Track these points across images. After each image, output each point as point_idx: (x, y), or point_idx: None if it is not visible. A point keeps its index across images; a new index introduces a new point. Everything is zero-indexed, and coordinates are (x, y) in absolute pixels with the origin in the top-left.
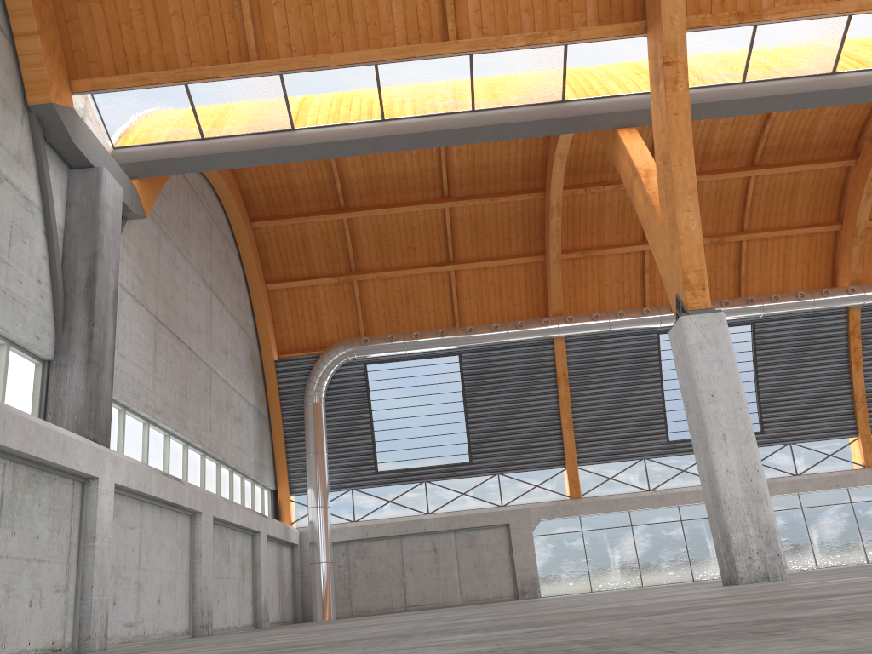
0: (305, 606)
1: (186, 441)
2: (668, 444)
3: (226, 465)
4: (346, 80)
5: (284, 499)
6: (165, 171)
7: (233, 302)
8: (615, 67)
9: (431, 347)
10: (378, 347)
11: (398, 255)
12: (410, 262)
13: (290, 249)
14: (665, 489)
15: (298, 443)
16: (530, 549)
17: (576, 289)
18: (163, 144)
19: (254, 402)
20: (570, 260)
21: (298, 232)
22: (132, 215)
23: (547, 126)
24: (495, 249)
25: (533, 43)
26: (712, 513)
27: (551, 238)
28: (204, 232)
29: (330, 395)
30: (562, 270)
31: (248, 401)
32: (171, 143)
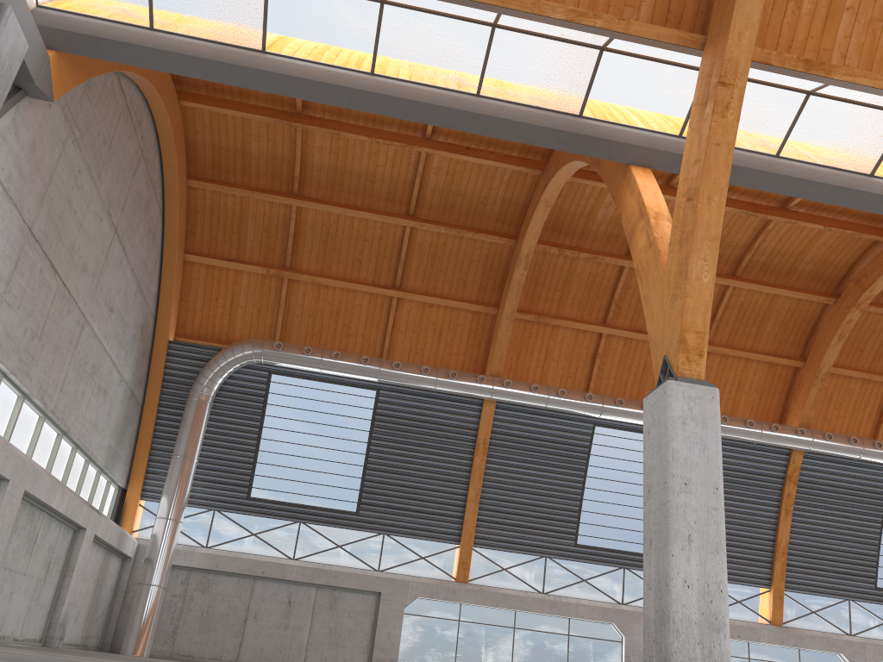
0: (118, 633)
1: (24, 392)
2: (574, 547)
3: (70, 439)
4: (342, 11)
5: (132, 501)
6: (93, 52)
7: (139, 258)
8: (647, 94)
9: (349, 373)
10: (290, 356)
11: (342, 264)
12: (351, 276)
13: (224, 223)
14: (560, 595)
15: (168, 441)
16: (397, 628)
17: (521, 355)
18: (101, 20)
19: (129, 379)
20: (522, 321)
21: (238, 207)
22: (34, 91)
23: (555, 137)
24: (447, 287)
25: (574, 20)
26: (651, 631)
27: (510, 291)
28: (128, 164)
29: (221, 397)
30: (511, 330)
31: (122, 375)
32: (111, 22)
